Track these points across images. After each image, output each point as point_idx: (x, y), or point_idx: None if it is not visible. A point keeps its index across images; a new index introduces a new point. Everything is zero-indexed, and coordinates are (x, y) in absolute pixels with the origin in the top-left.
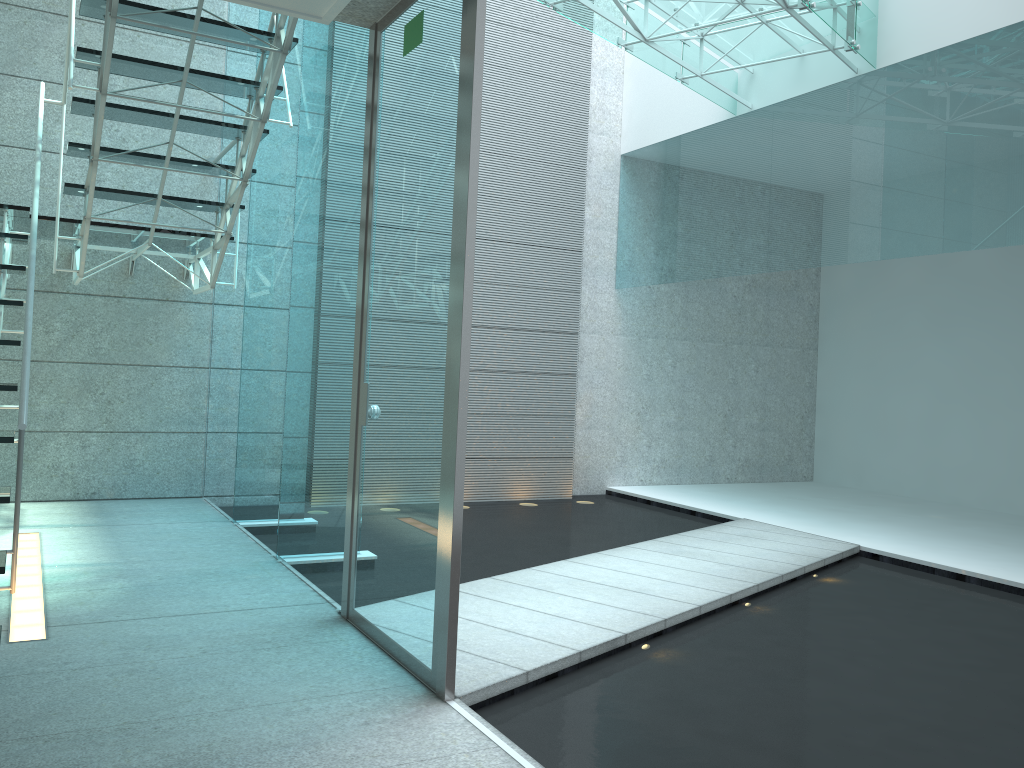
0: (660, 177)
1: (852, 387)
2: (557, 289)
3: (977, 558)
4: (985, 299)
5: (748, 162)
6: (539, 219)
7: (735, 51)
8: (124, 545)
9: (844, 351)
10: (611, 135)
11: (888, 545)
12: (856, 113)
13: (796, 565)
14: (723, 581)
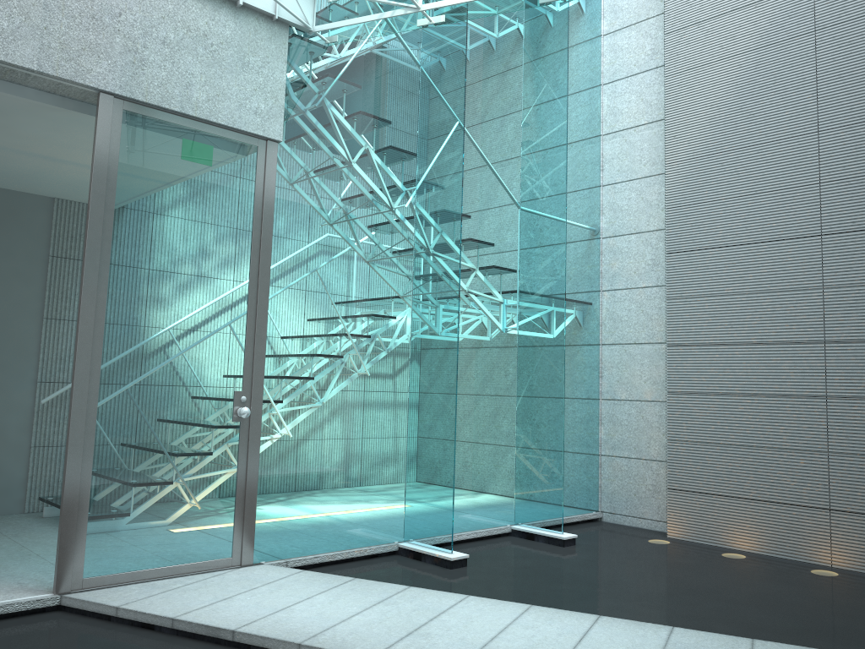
0: None
1: None
2: None
3: None
4: None
5: None
6: None
7: None
8: None
9: None
10: None
11: None
12: None
13: None
14: None
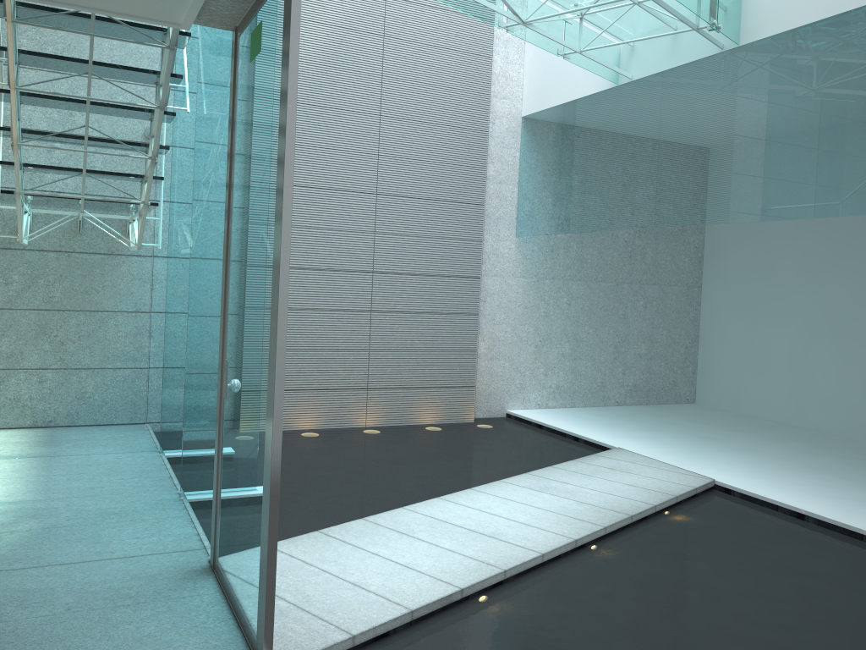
0: (554, 138)
1: (730, 322)
2: (461, 239)
3: (820, 495)
4: (849, 247)
5: (628, 128)
6: (445, 177)
7: (615, 27)
8: (53, 479)
9: (724, 289)
10: (513, 99)
11: (741, 479)
12: (721, 86)
13: (648, 504)
14: (574, 523)
